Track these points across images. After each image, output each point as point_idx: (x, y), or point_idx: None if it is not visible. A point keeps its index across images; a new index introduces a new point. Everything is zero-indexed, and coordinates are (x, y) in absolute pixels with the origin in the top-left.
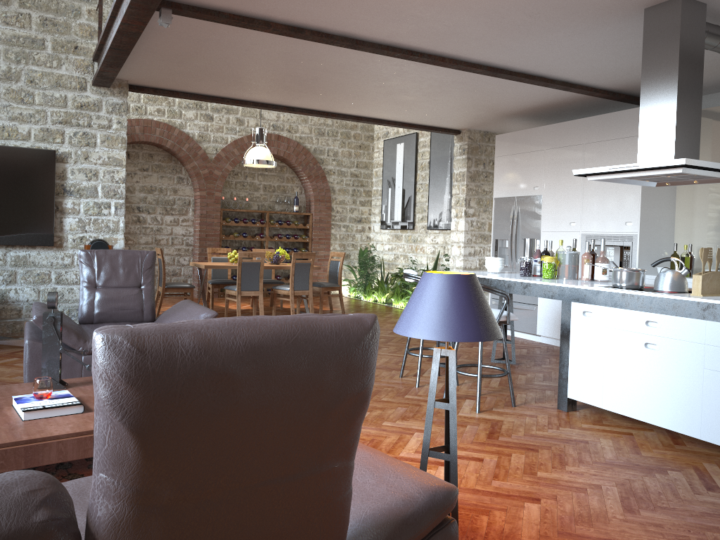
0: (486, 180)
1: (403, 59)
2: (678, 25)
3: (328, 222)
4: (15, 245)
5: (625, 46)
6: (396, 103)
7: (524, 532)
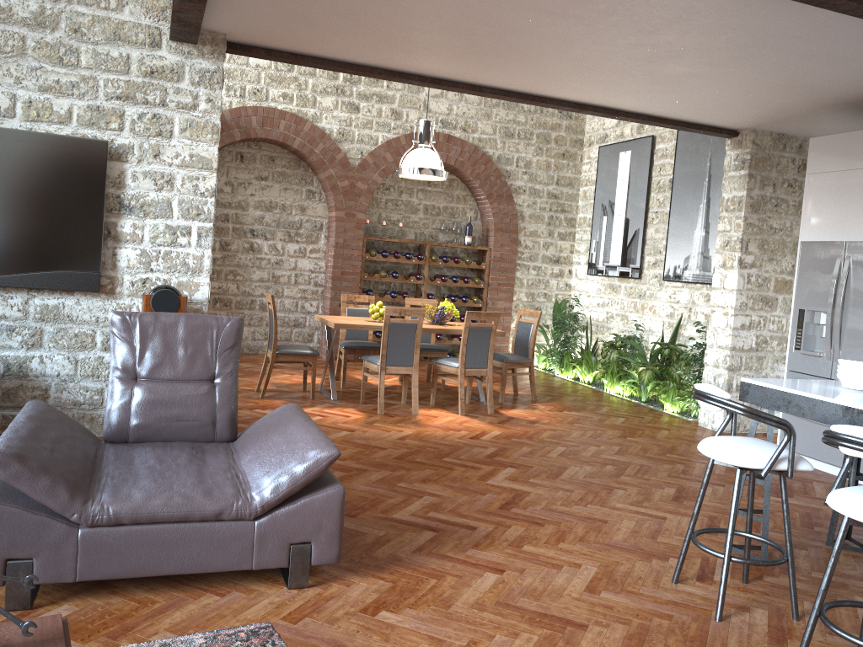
0: (775, 211)
1: None
2: None
3: (512, 261)
4: (41, 288)
5: None
6: (652, 80)
7: None
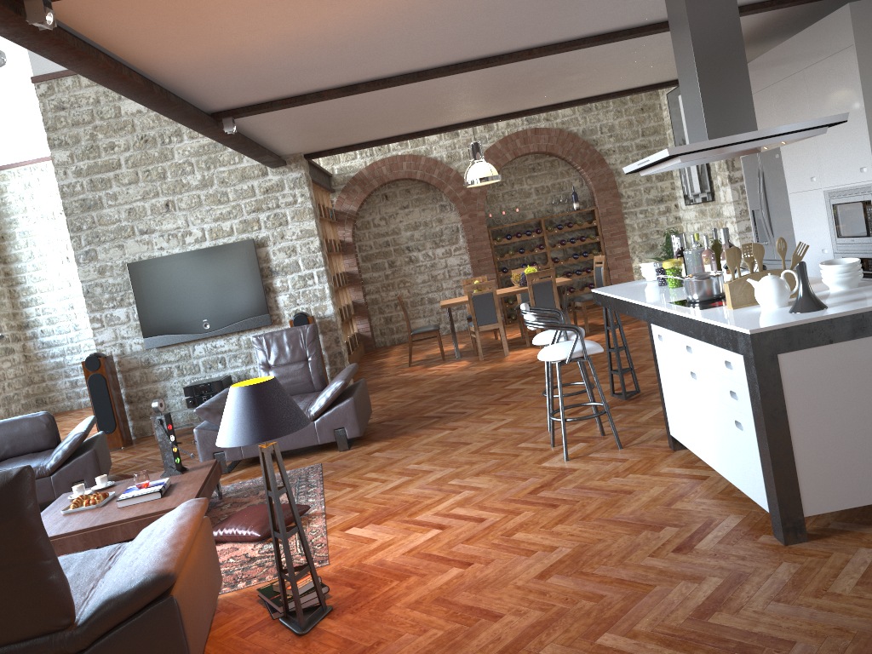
0: None
1: (487, 68)
2: None
3: (619, 212)
4: (242, 330)
5: None
6: (572, 85)
7: (407, 598)
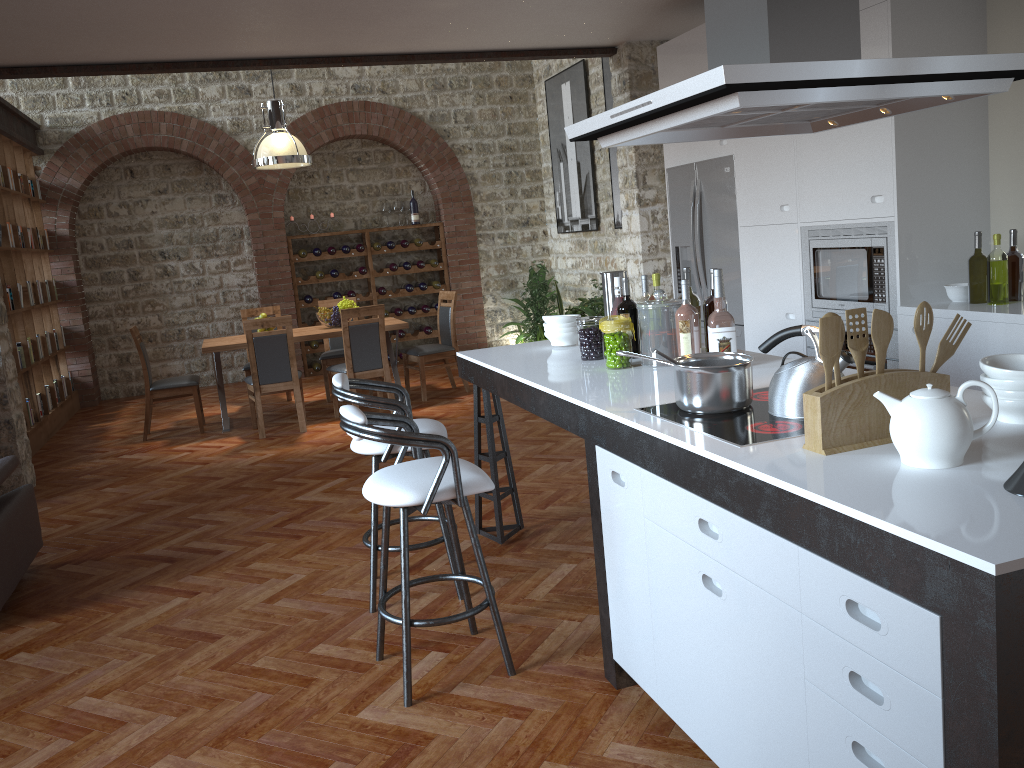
0: None
1: None
2: None
3: (471, 233)
4: None
5: None
6: (436, 19)
7: None
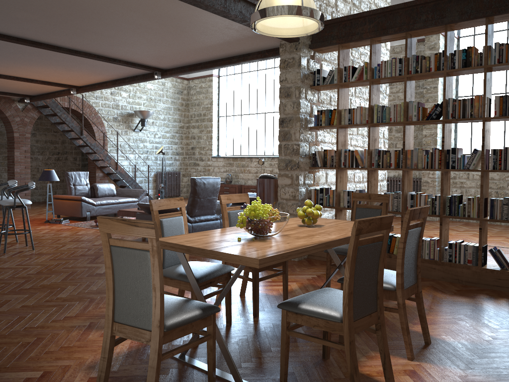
0: None
1: (36, 45)
2: None
3: None
4: None
5: None
6: None
7: (27, 224)
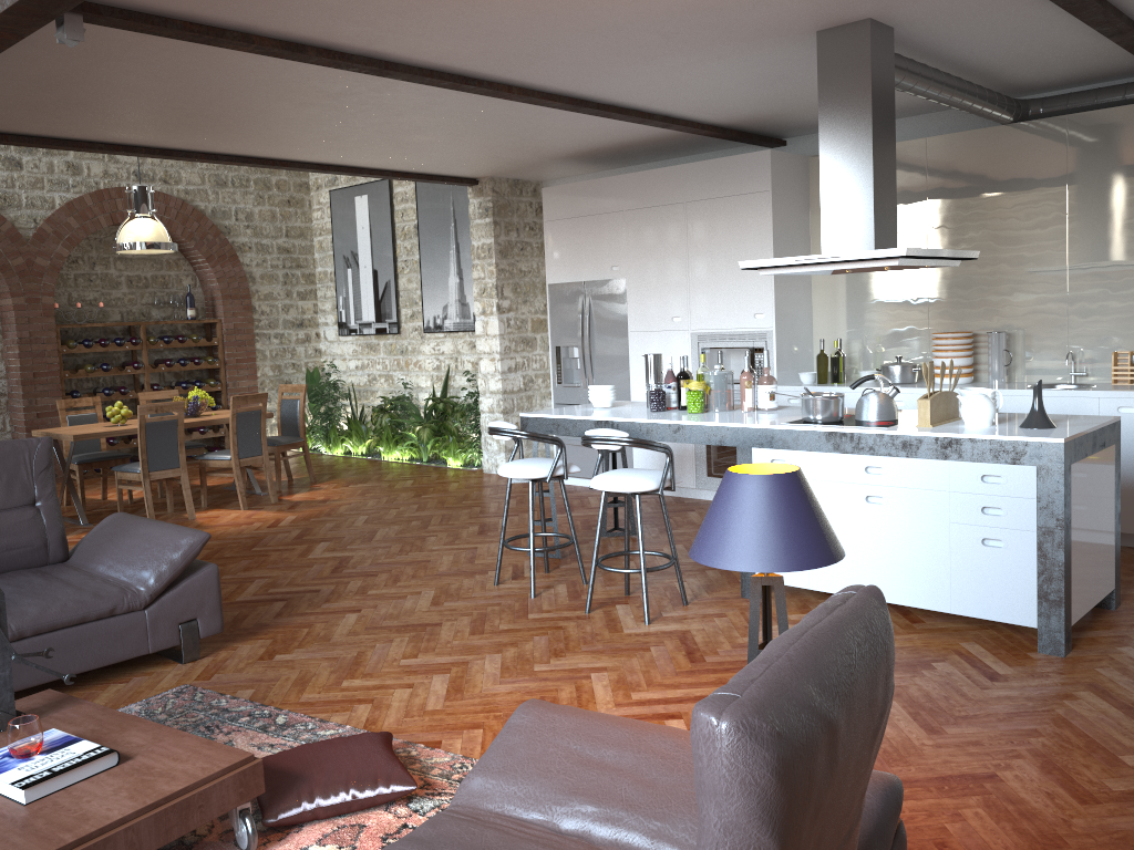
0: (522, 254)
1: (451, 89)
2: (868, 59)
3: (250, 331)
4: None
5: (768, 74)
6: (396, 145)
7: None
